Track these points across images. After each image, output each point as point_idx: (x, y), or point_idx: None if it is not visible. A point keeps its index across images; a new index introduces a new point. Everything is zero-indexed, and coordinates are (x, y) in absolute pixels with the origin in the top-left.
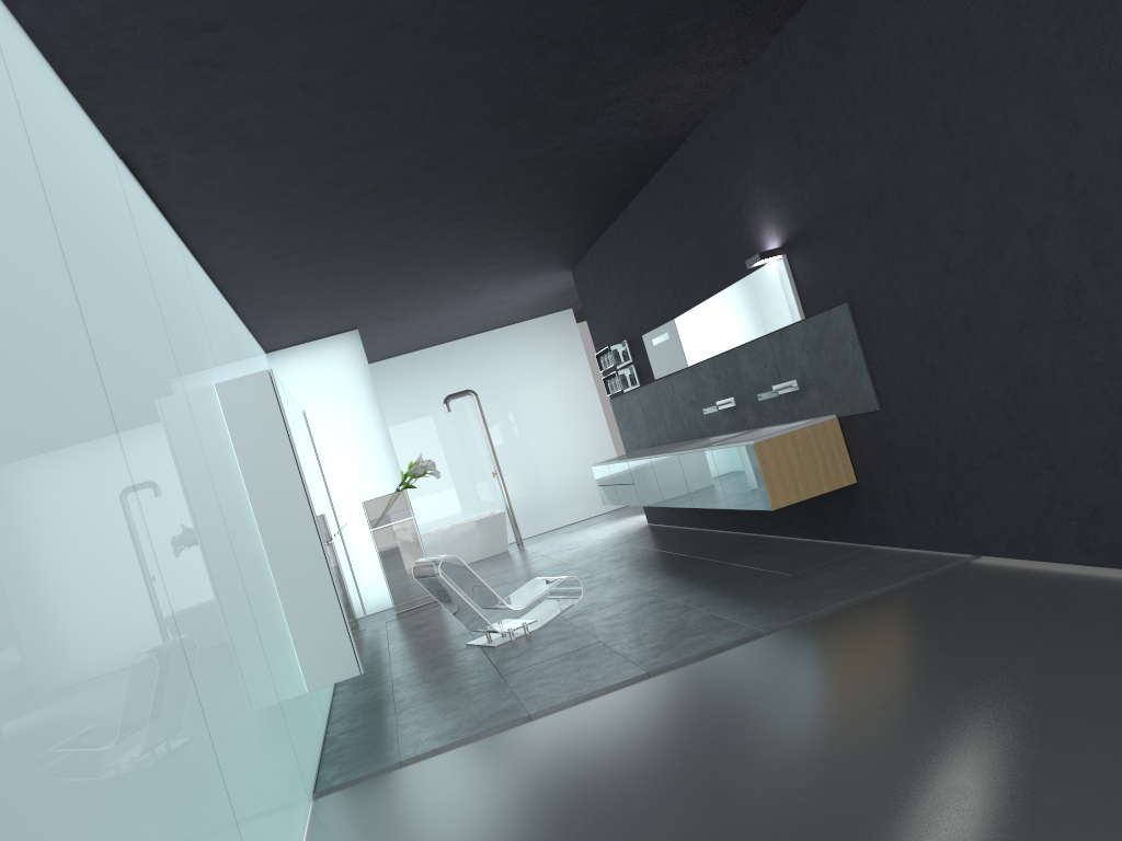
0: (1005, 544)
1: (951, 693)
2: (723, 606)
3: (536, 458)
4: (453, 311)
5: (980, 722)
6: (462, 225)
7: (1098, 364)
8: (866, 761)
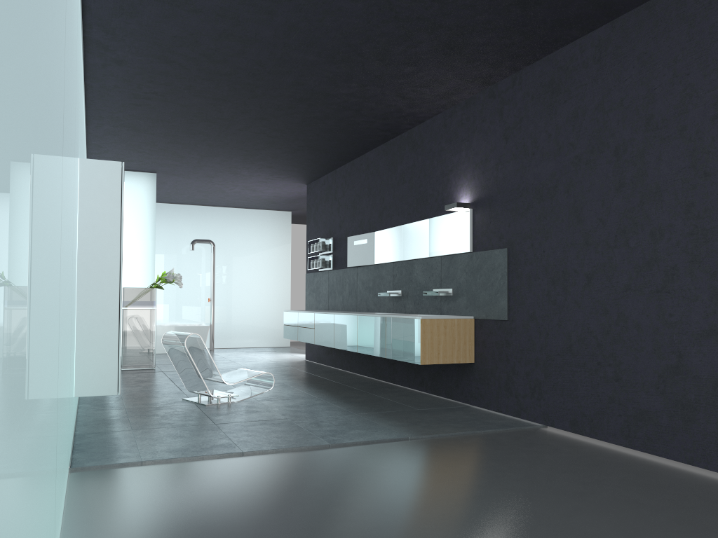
0: (569, 422)
1: (558, 501)
2: (375, 416)
3: (238, 298)
4: (221, 184)
5: (585, 522)
6: (265, 124)
7: (673, 322)
8: (512, 530)
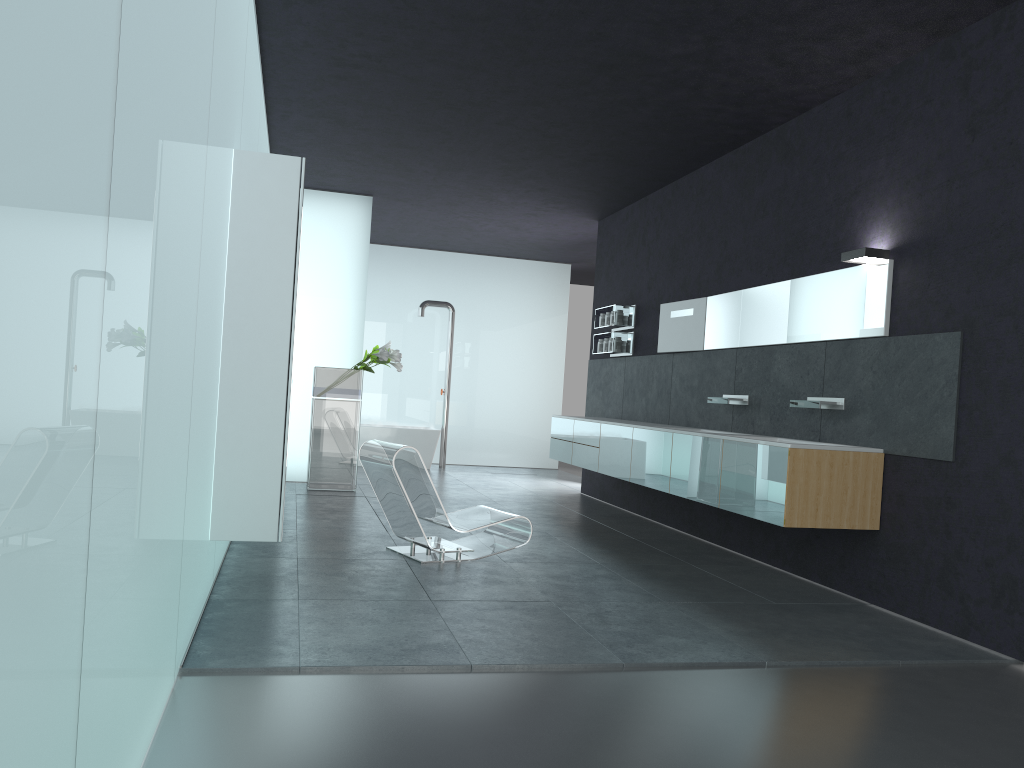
0: None
1: None
2: (700, 611)
3: (485, 392)
4: (468, 218)
5: None
6: (540, 114)
7: None
8: None
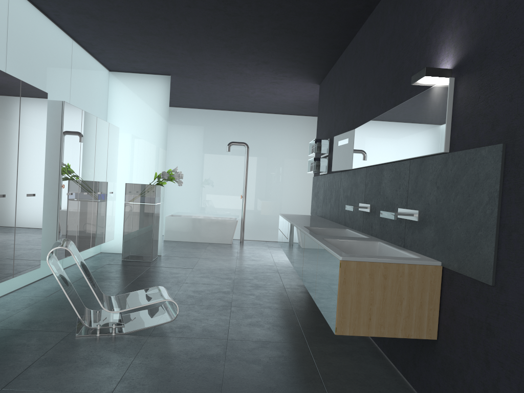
0: None
1: None
2: None
3: (272, 196)
4: (239, 87)
5: None
6: None
7: None
8: None
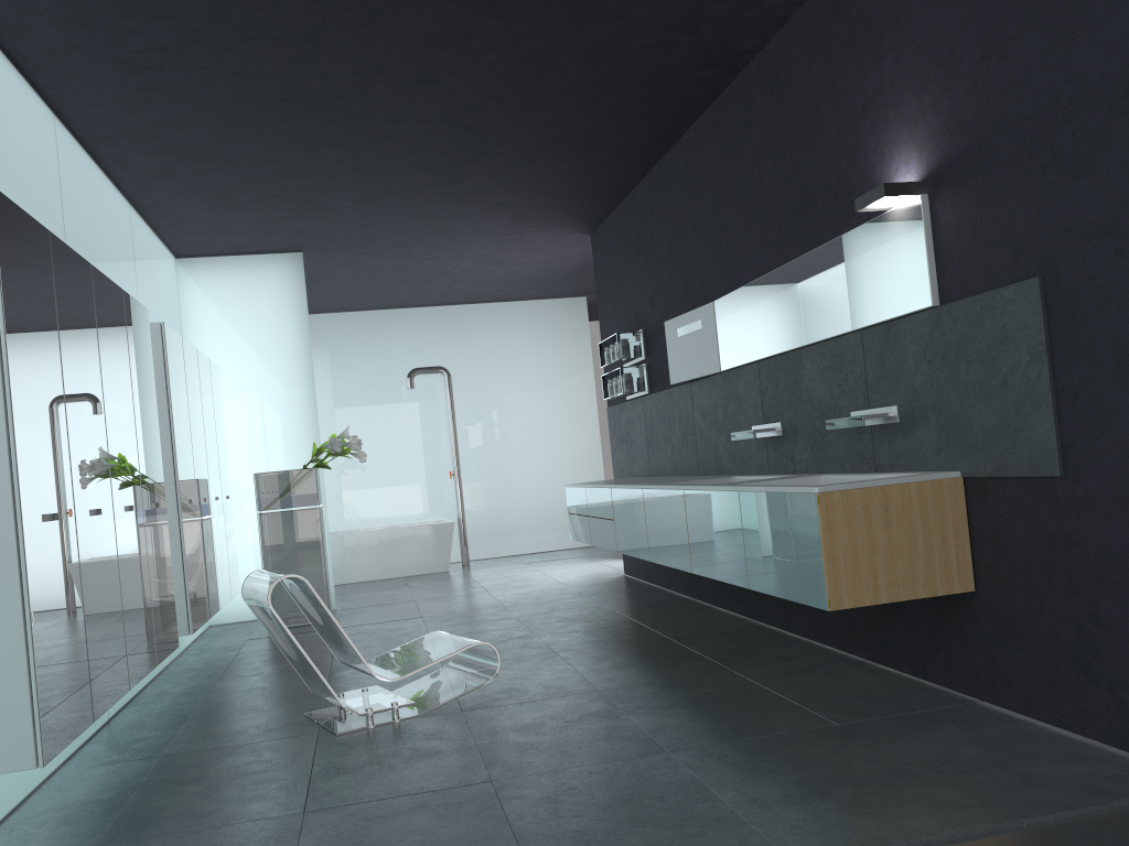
0: None
1: None
2: (717, 763)
3: (507, 466)
4: (433, 259)
5: None
6: (437, 95)
7: None
8: None
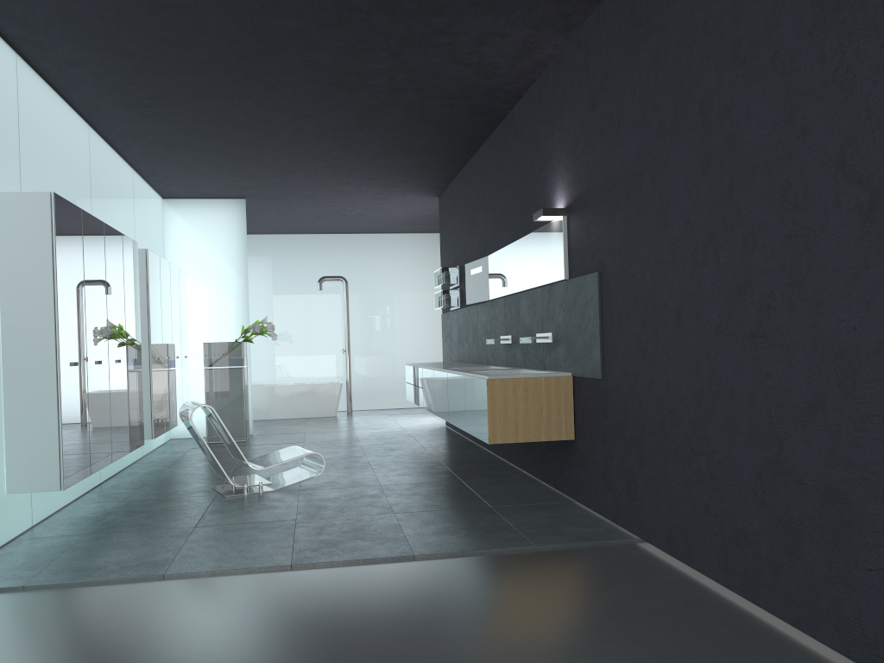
0: (664, 538)
1: None
2: (414, 518)
3: (385, 347)
4: (334, 206)
5: None
6: (317, 123)
7: (771, 388)
8: None
